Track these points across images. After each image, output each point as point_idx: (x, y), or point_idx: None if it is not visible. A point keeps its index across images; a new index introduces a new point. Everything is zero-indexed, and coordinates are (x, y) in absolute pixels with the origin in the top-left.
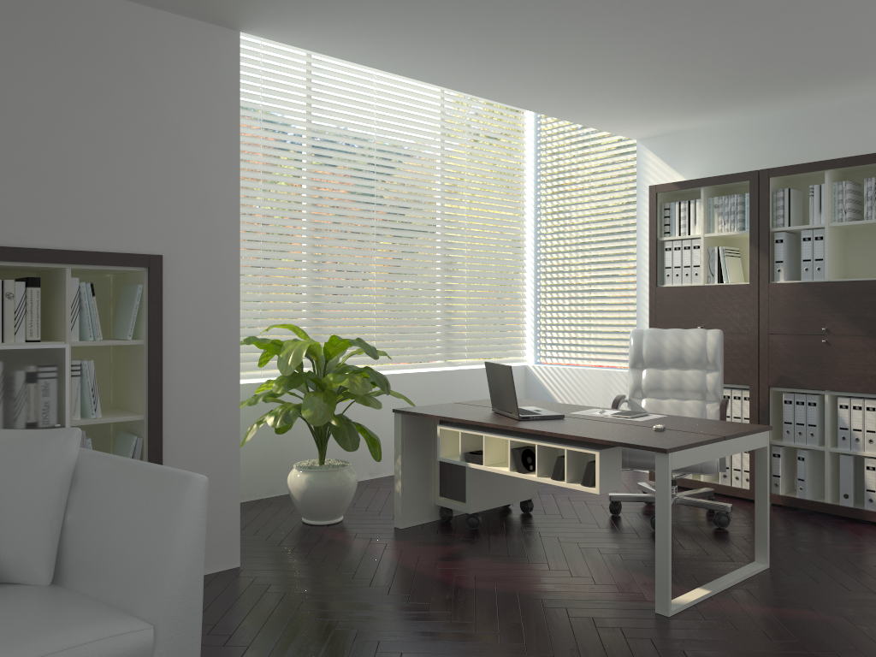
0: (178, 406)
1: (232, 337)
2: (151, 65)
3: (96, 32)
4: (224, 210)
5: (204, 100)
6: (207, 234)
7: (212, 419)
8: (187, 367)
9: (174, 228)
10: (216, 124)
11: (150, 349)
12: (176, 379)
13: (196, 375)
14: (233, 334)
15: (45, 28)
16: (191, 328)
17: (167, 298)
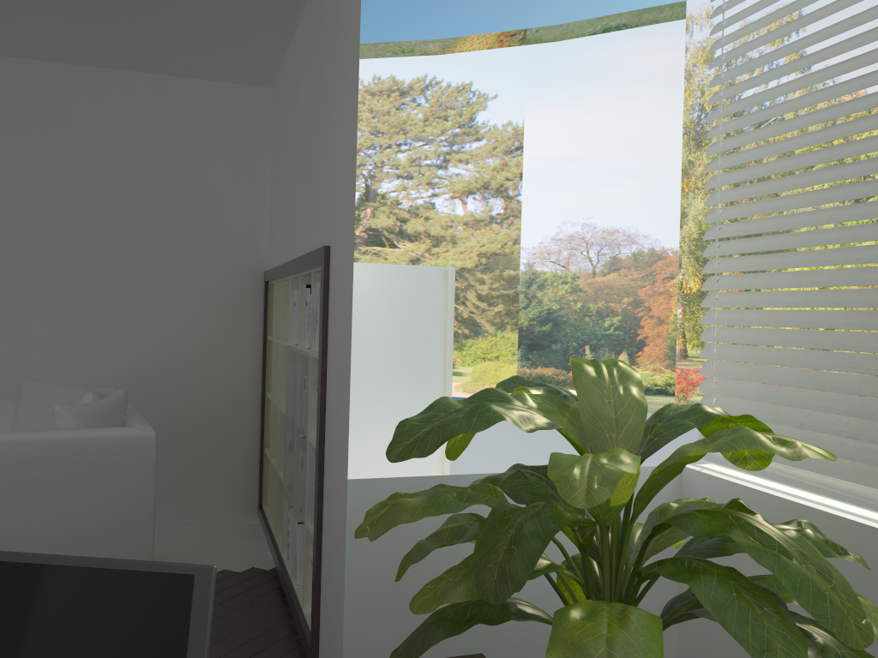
0: (329, 451)
1: (348, 363)
2: (334, 2)
3: (323, 4)
4: (350, 162)
5: (348, 8)
6: (344, 206)
7: (338, 484)
8: (333, 399)
9: (335, 207)
10: (352, 33)
11: (318, 368)
12: (329, 413)
13: (334, 412)
14: (348, 357)
15: (315, 30)
16: (335, 345)
17: (330, 303)
